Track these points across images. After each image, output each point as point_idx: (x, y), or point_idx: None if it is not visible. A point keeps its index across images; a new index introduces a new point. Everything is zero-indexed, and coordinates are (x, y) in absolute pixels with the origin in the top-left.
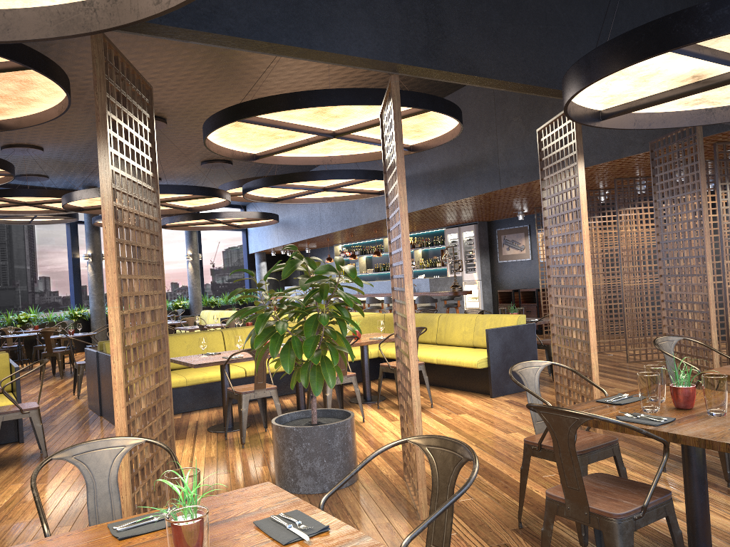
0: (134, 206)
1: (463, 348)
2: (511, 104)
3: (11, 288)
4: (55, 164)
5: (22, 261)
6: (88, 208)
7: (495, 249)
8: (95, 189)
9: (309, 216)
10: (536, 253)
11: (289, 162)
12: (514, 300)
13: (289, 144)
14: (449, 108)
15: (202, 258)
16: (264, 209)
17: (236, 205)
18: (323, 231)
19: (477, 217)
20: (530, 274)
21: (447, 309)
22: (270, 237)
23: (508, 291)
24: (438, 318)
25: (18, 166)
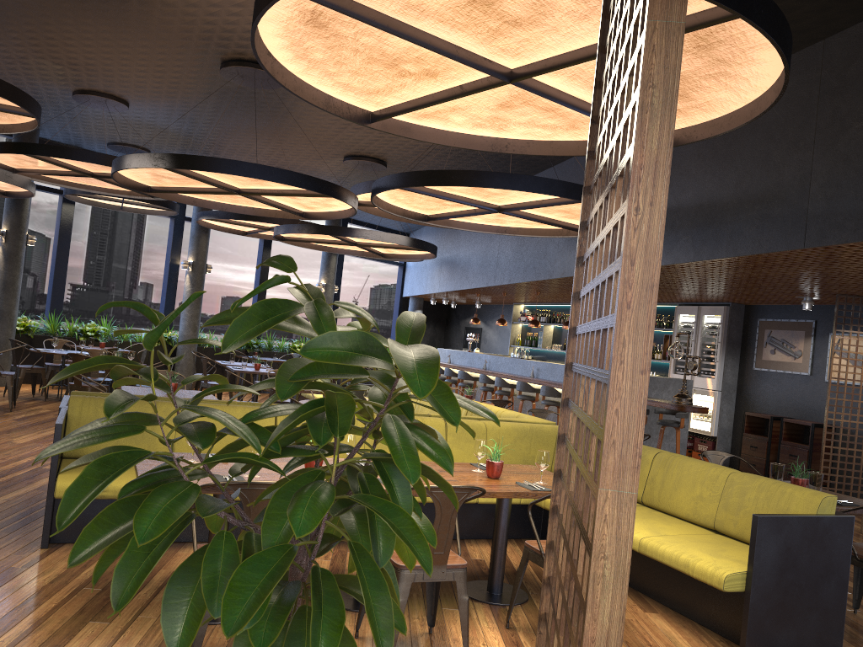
0: (224, 198)
1: (693, 528)
2: (854, 97)
3: (103, 290)
4: (152, 132)
5: (123, 259)
6: (157, 189)
7: (750, 349)
8: (150, 155)
9: (482, 257)
10: (820, 367)
11: (432, 137)
12: (771, 433)
13: (429, 95)
14: (774, 22)
15: (339, 292)
16: (429, 240)
17: (396, 231)
18: (497, 280)
19: (733, 295)
20: (804, 397)
21: (662, 428)
22: (430, 279)
23: (763, 417)
24: (653, 458)
25: (106, 128)
